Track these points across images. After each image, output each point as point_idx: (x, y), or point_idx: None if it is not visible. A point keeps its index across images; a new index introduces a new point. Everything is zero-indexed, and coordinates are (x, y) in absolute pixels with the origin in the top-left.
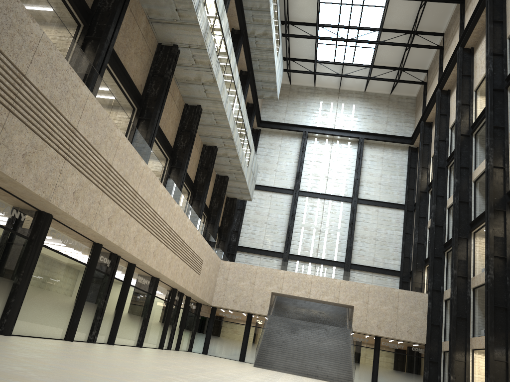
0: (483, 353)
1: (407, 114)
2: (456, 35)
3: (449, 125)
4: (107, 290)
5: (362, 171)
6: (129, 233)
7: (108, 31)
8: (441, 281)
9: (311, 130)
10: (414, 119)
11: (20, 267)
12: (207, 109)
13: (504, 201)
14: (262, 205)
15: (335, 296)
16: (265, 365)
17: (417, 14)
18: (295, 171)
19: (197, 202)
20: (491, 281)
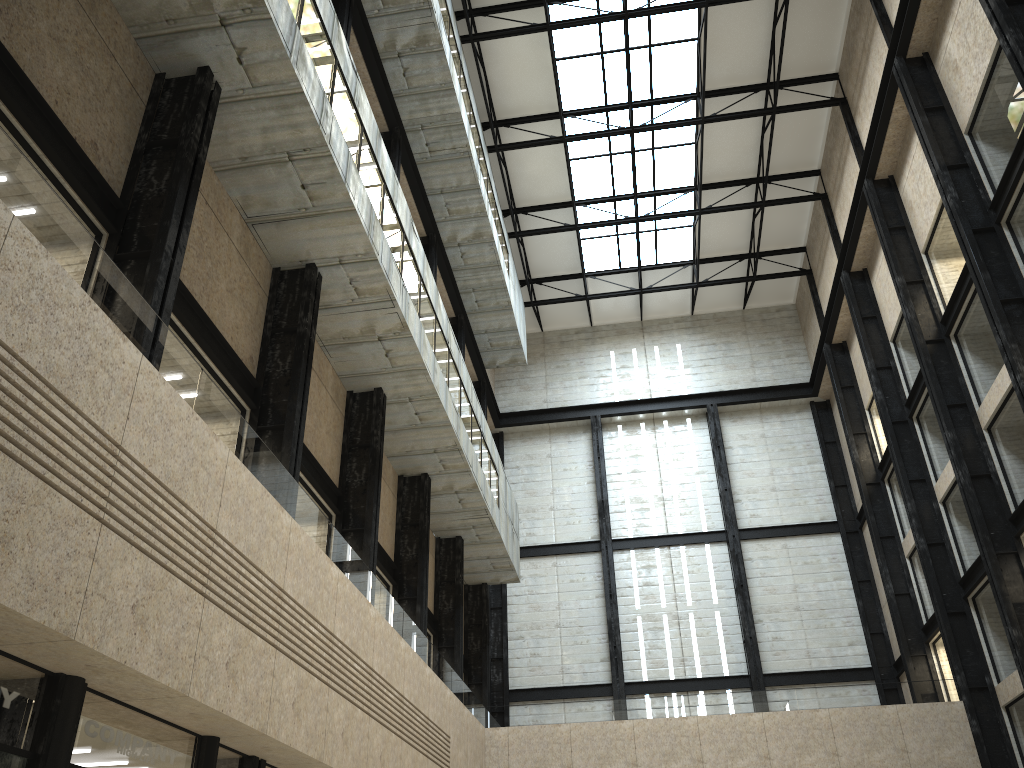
0: None
1: (788, 339)
2: (848, 163)
3: (887, 335)
4: None
5: (732, 472)
6: (280, 694)
7: (165, 234)
8: (981, 664)
9: (605, 410)
10: (803, 346)
11: None
12: (397, 392)
13: None
14: (542, 588)
15: (760, 753)
16: None
17: (761, 144)
18: (593, 501)
19: (410, 603)
20: None
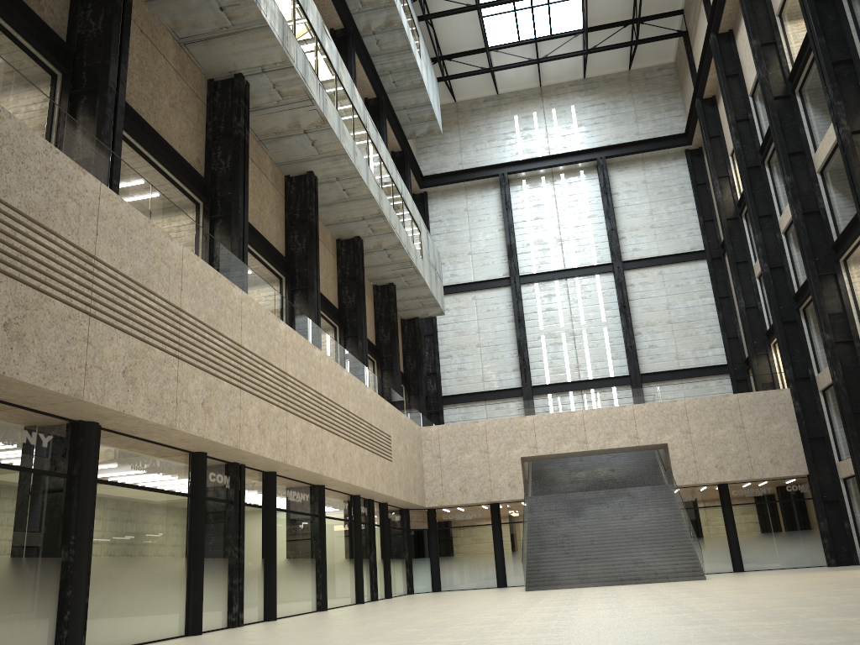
0: None
1: (667, 95)
2: None
3: (747, 91)
4: (238, 530)
5: (618, 214)
6: (247, 420)
7: (107, 72)
8: (806, 360)
9: (511, 168)
10: (681, 100)
11: (65, 530)
12: (326, 174)
13: None
14: (465, 318)
15: (631, 435)
16: (545, 583)
17: None
18: (503, 245)
19: (353, 339)
20: None
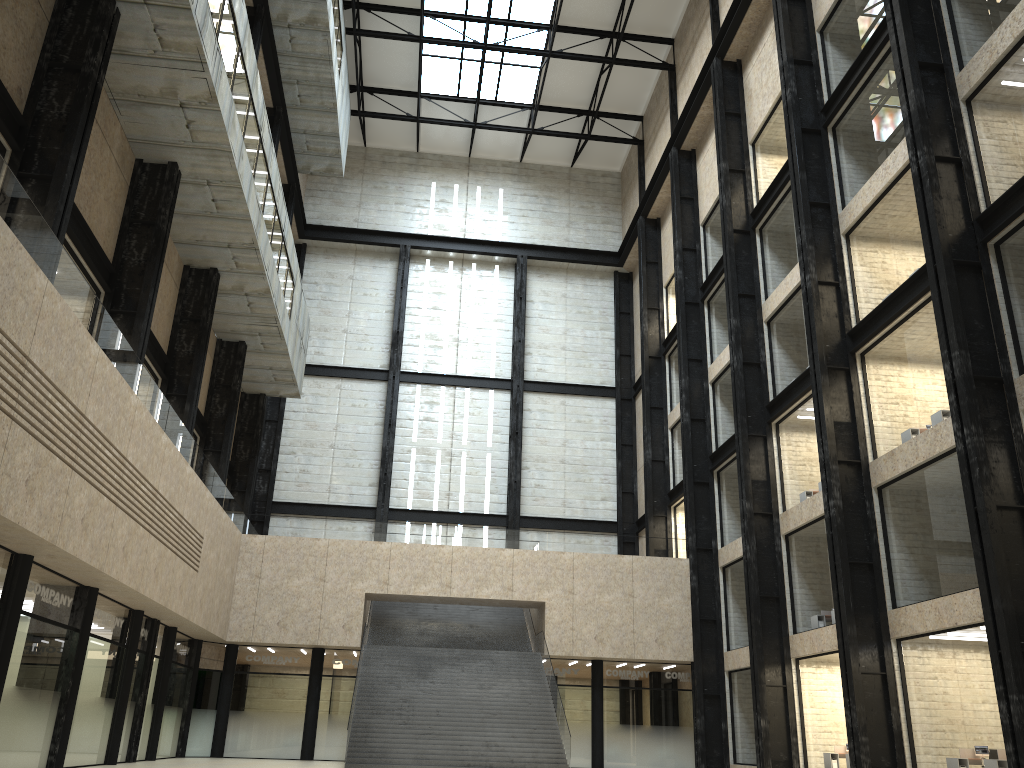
0: (821, 663)
1: (607, 206)
2: (703, 39)
3: (699, 219)
4: None
5: (528, 325)
6: (11, 469)
7: None
8: (712, 530)
9: (416, 242)
10: (620, 216)
11: None
12: (195, 172)
13: (844, 349)
14: (322, 409)
15: (505, 585)
16: (372, 760)
17: None
18: (388, 331)
19: (179, 400)
20: (838, 512)
